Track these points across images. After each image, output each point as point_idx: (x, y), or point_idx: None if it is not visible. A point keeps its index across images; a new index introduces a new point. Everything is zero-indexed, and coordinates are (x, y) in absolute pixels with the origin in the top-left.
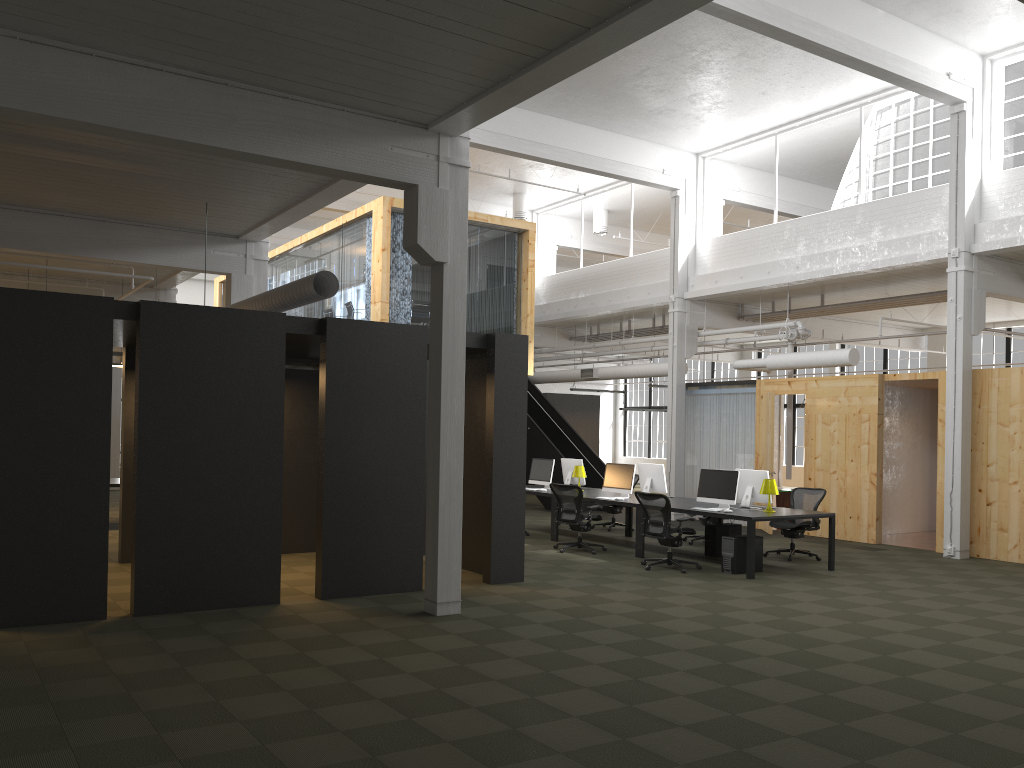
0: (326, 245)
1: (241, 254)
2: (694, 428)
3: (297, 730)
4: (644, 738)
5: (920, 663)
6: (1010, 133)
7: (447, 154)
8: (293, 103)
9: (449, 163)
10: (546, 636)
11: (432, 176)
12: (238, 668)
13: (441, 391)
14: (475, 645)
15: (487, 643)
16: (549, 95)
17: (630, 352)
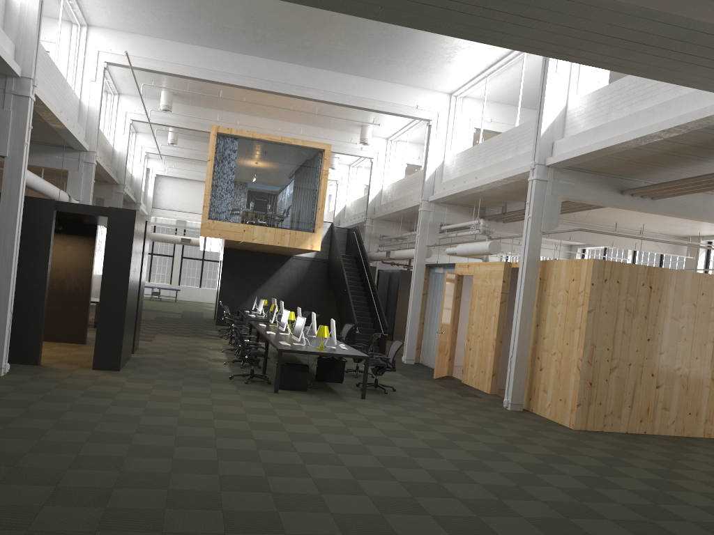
0: None
1: (76, 159)
2: (431, 298)
3: None
4: None
5: (134, 440)
6: (589, 67)
7: (12, 88)
8: None
9: (14, 94)
10: None
11: None
12: None
13: None
14: None
15: None
16: (300, 53)
17: None
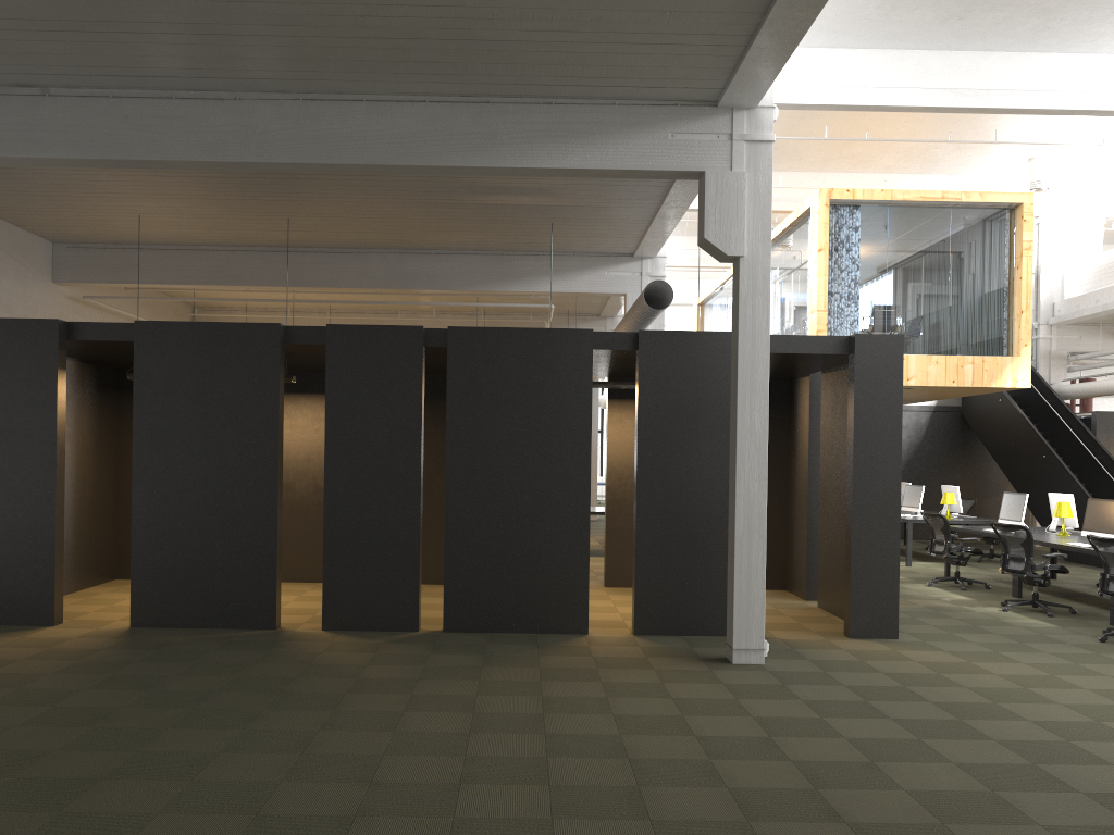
0: (776, 253)
1: (636, 272)
2: None
3: (430, 748)
4: (775, 826)
5: None
6: None
7: (743, 130)
8: (557, 107)
9: (746, 140)
10: (830, 700)
11: (723, 159)
12: (462, 687)
13: (737, 405)
14: (729, 698)
15: (746, 698)
16: (1021, 26)
17: None
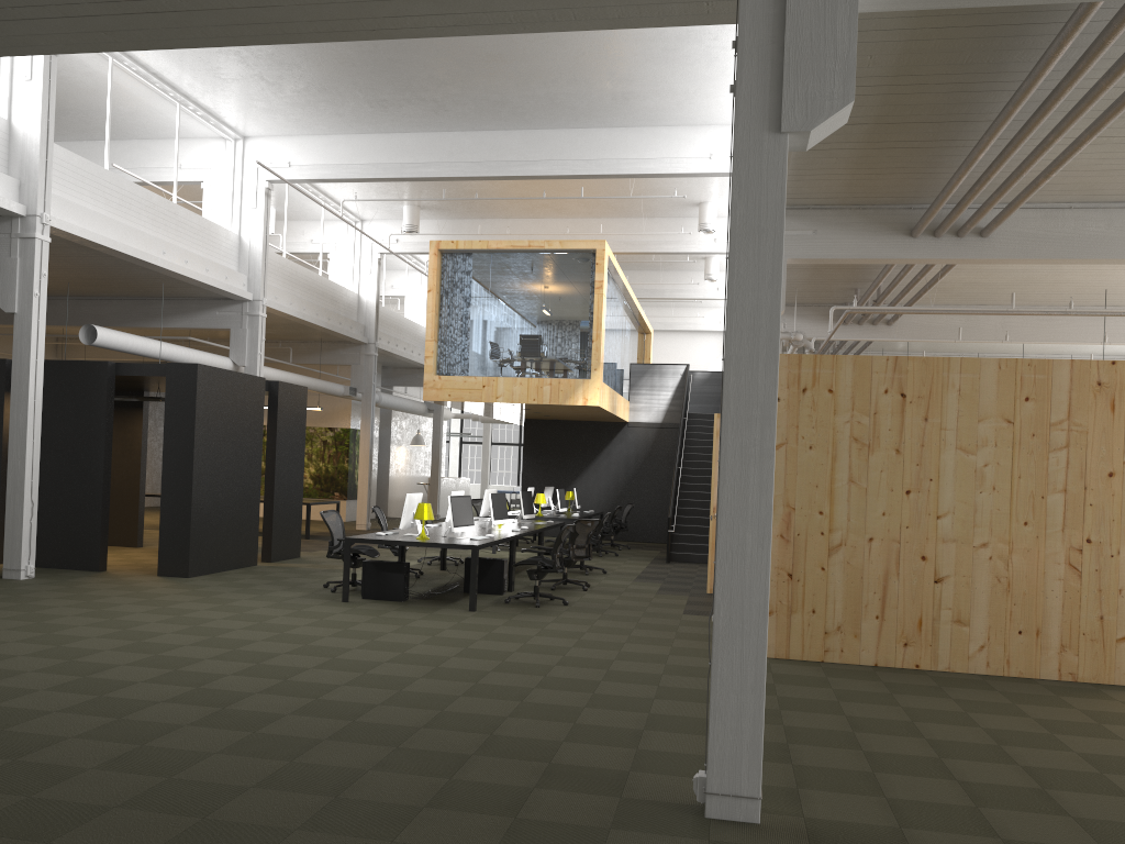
0: None
1: (239, 312)
2: None
3: None
4: None
5: None
6: None
7: (18, 231)
8: None
9: (20, 237)
10: None
11: (7, 250)
12: None
13: (10, 409)
14: None
15: None
16: (502, 113)
17: None
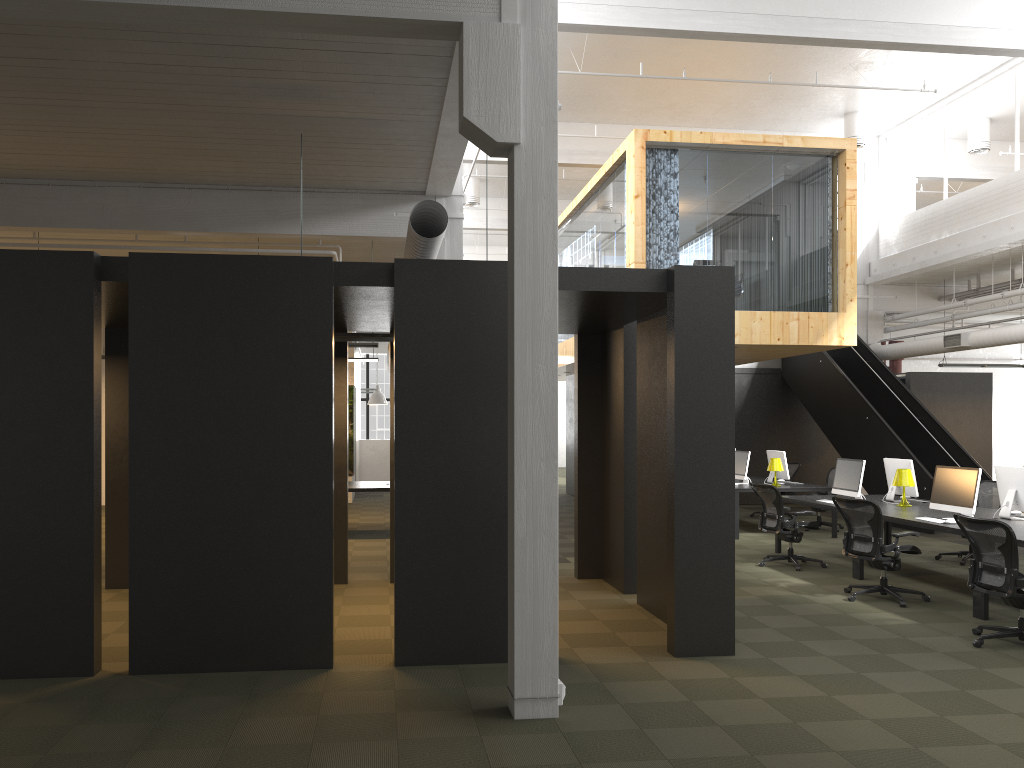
0: (593, 206)
1: None
2: None
3: None
4: None
5: None
6: None
7: None
8: None
9: None
10: None
11: (489, 6)
12: None
13: (514, 354)
14: None
15: None
16: None
17: (1020, 307)
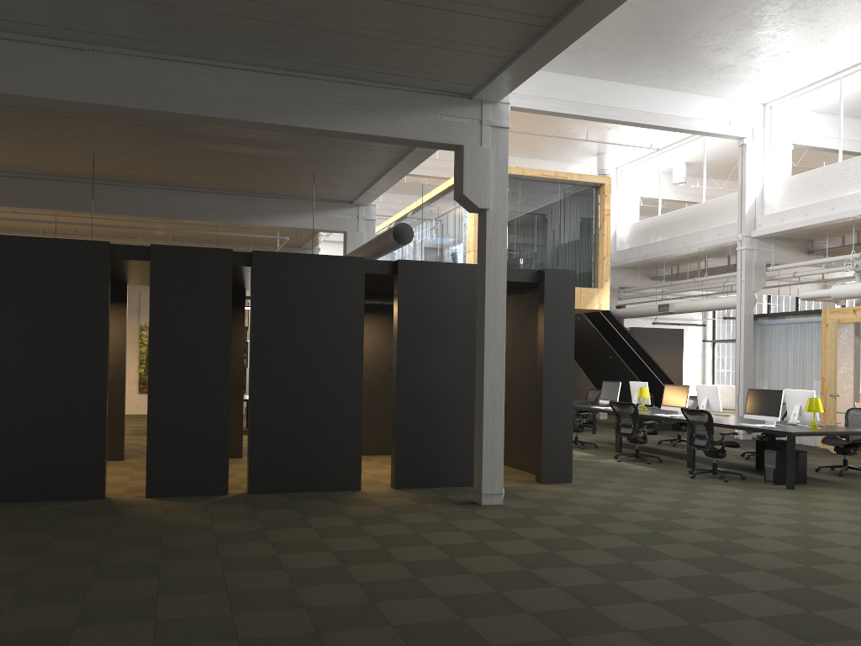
0: (434, 207)
1: (354, 216)
2: (763, 355)
3: (324, 579)
4: (609, 608)
5: None
6: None
7: (489, 118)
8: (358, 87)
9: (491, 125)
10: (567, 525)
11: (476, 137)
12: (304, 533)
13: (485, 317)
14: (501, 528)
15: (512, 527)
16: (615, 64)
17: (704, 288)
